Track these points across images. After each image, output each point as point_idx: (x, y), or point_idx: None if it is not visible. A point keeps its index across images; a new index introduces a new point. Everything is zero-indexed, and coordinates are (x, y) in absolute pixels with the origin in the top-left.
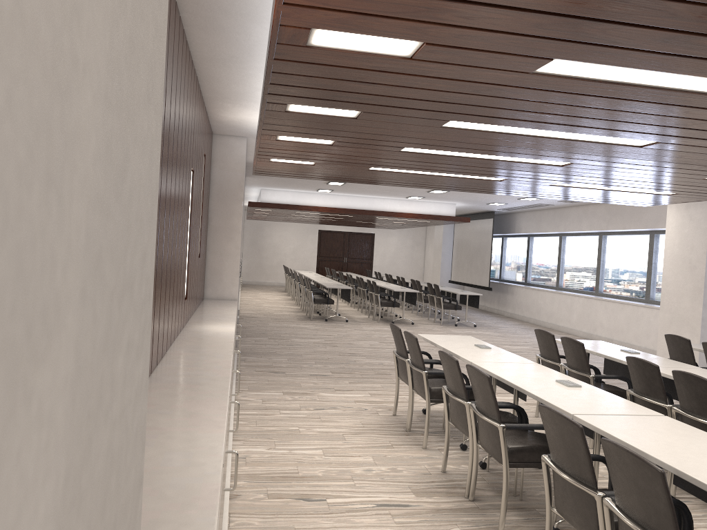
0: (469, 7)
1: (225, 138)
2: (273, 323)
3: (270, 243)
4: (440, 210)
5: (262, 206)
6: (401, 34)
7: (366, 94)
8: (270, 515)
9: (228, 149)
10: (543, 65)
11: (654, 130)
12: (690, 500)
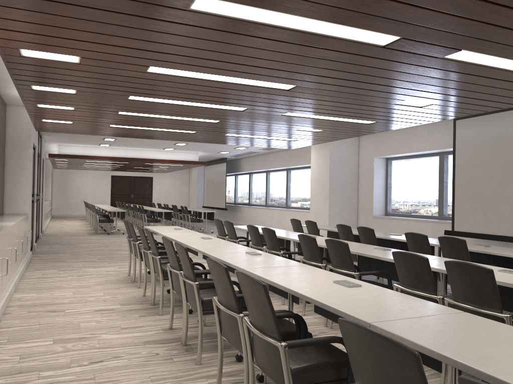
0: (87, 43)
1: (15, 107)
2: (68, 237)
3: (75, 186)
4: (188, 157)
5: (59, 157)
6: (65, 53)
7: (71, 81)
8: (27, 318)
9: (18, 114)
10: (147, 69)
11: (237, 102)
12: (275, 296)
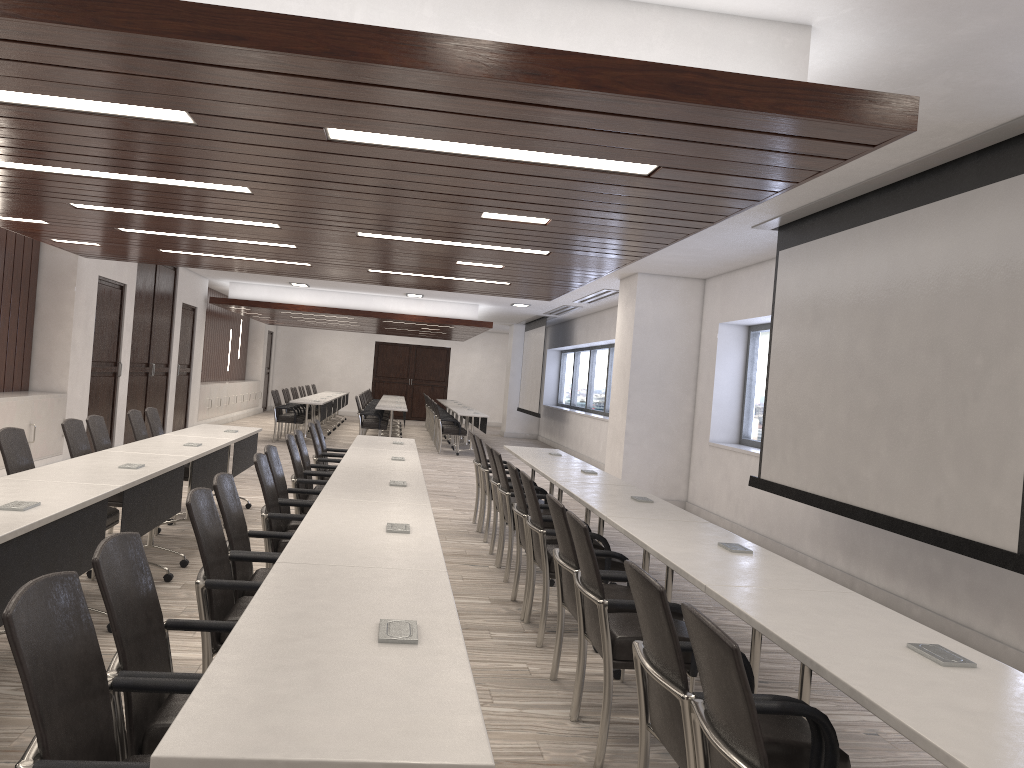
0: None
1: None
2: None
3: (311, 357)
4: (458, 313)
5: (227, 303)
6: None
7: None
8: None
9: None
10: None
11: (232, 213)
12: None
